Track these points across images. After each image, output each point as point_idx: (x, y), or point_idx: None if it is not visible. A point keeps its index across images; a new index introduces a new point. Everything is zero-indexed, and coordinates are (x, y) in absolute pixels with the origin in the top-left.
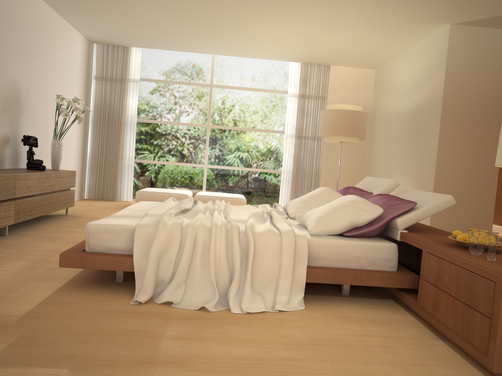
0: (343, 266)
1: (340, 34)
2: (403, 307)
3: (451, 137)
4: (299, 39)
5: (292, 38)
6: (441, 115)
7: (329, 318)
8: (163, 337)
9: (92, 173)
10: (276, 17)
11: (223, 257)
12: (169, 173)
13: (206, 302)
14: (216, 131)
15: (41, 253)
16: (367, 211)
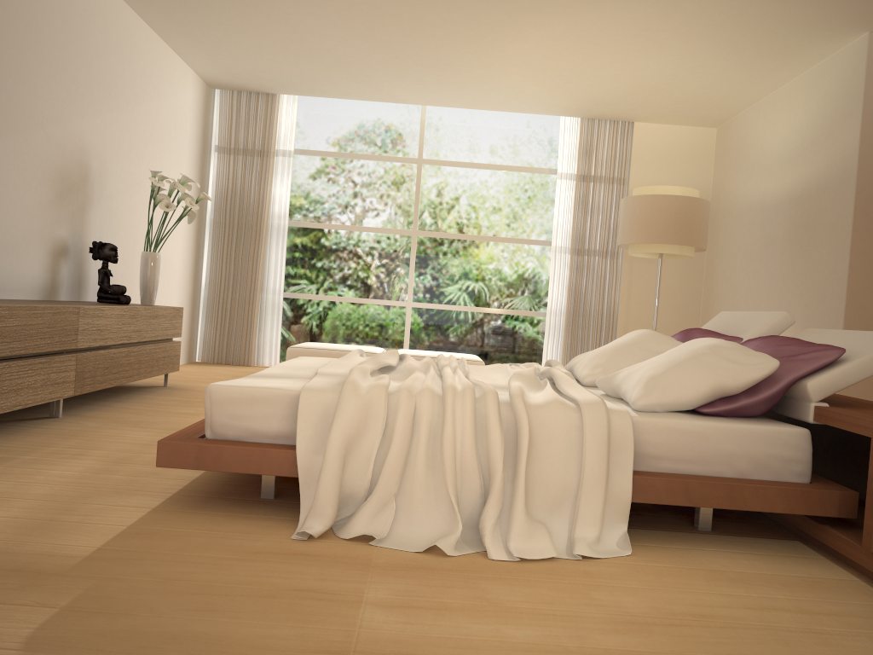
0: (704, 471)
1: (658, 59)
2: (825, 556)
3: None
4: (582, 72)
5: (570, 69)
6: (856, 201)
7: (684, 573)
8: (361, 602)
9: (210, 317)
10: (542, 27)
11: (469, 450)
12: (344, 317)
13: (438, 538)
14: (429, 242)
15: (122, 448)
16: (747, 365)
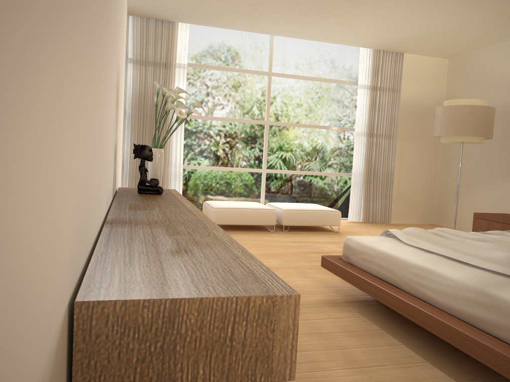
0: None
1: (473, 16)
2: None
3: None
4: (414, 21)
5: (408, 19)
6: None
7: None
8: None
9: (132, 185)
10: None
11: None
12: (221, 181)
13: None
14: (276, 129)
15: (315, 343)
16: None
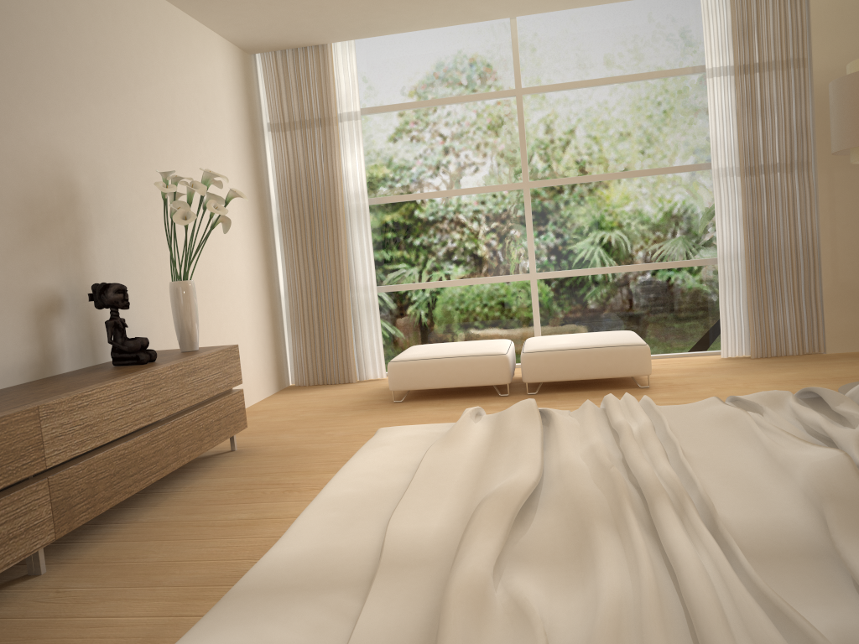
0: None
1: None
2: None
3: None
4: None
5: None
6: None
7: None
8: None
9: (296, 331)
10: None
11: None
12: (455, 305)
13: None
14: (546, 193)
15: None
16: None
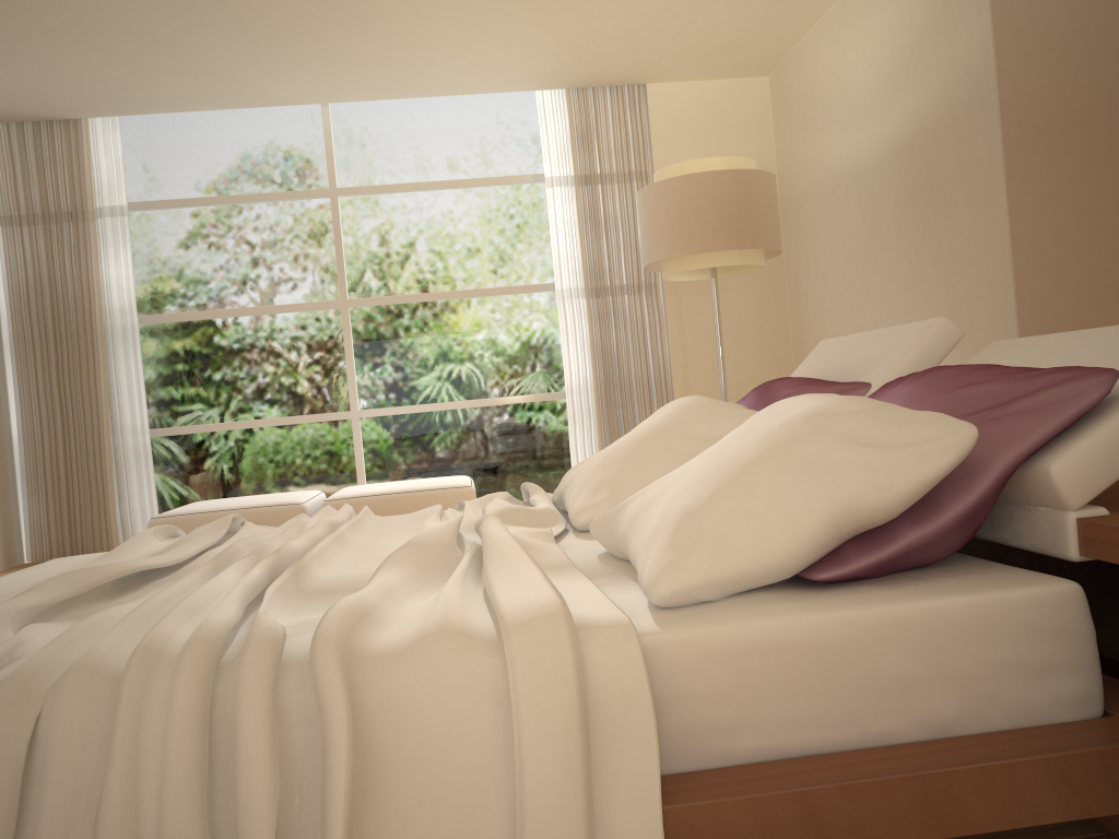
0: (846, 740)
1: None
2: None
3: (1045, 190)
4: (542, 1)
5: None
6: (1004, 128)
7: None
8: None
9: (35, 488)
10: None
11: None
12: (257, 452)
13: None
14: (369, 314)
15: None
16: (903, 449)
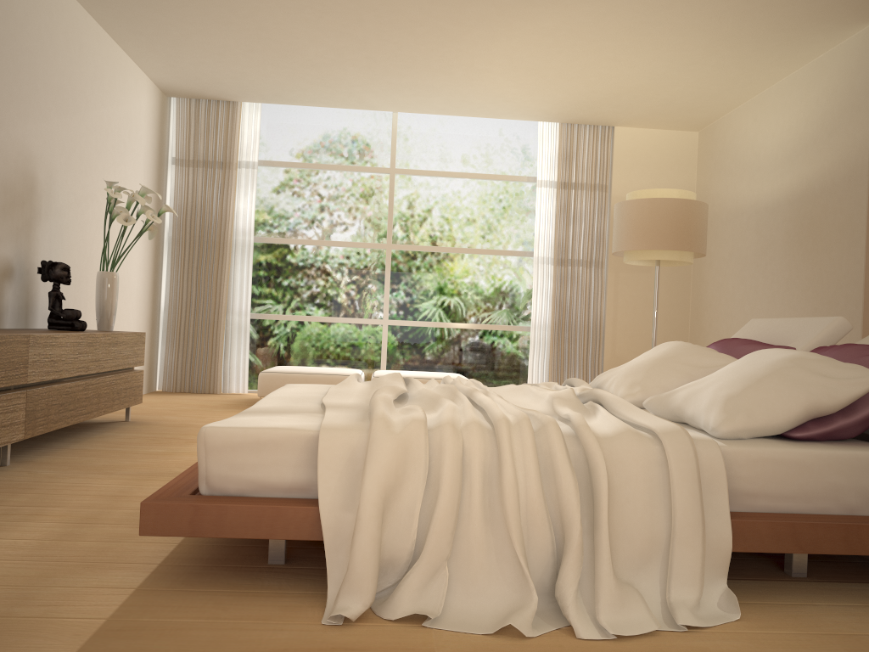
0: (806, 509)
1: (650, 55)
2: None
3: None
4: (568, 71)
5: (555, 68)
6: None
7: (817, 643)
8: None
9: (171, 342)
10: (532, 21)
11: (536, 497)
12: (316, 338)
13: (509, 613)
14: (404, 256)
15: (87, 502)
16: (843, 380)
